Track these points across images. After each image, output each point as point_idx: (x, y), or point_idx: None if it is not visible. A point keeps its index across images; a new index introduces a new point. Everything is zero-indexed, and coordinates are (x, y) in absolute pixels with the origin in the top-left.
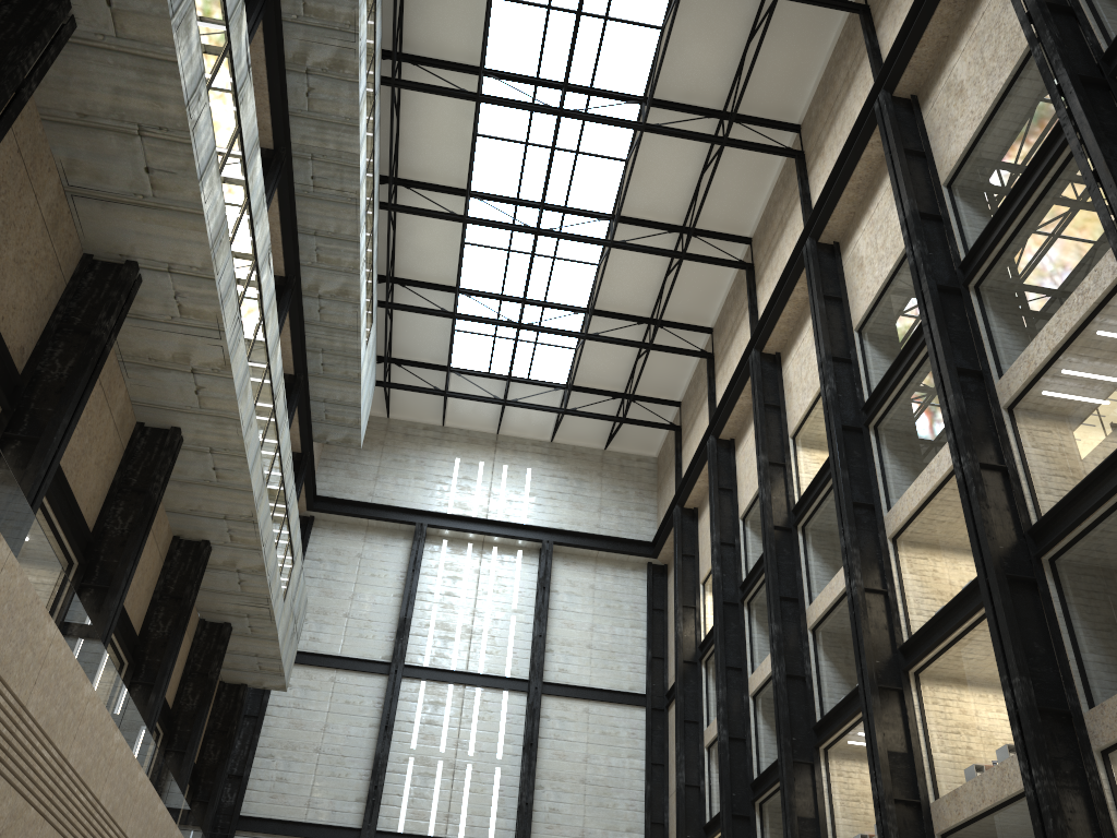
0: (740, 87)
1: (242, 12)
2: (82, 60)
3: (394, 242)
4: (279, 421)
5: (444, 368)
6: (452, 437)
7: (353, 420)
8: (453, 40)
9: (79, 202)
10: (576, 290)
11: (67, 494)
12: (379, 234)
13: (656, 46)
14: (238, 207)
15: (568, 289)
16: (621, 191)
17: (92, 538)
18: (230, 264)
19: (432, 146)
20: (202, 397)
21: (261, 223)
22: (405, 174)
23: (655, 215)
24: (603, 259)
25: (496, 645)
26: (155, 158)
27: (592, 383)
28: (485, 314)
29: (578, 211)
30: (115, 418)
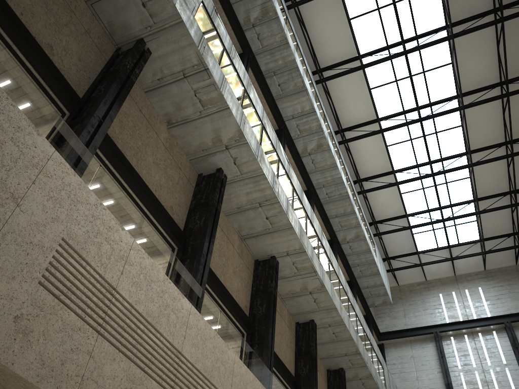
0: (503, 68)
1: (279, 144)
2: (232, 188)
3: (369, 206)
4: (352, 303)
5: (415, 253)
6: (432, 284)
7: (383, 291)
8: (361, 114)
9: (247, 240)
10: (464, 193)
11: (280, 362)
12: (361, 205)
13: (452, 71)
14: (304, 218)
15: (460, 194)
16: (465, 139)
17: (295, 379)
18: (309, 242)
19: (370, 159)
20: (317, 303)
21: (314, 221)
22: (363, 175)
23: (488, 143)
24: (471, 173)
25: (504, 386)
26: (268, 212)
27: (493, 233)
28: (424, 221)
29: (448, 157)
30: (286, 323)
